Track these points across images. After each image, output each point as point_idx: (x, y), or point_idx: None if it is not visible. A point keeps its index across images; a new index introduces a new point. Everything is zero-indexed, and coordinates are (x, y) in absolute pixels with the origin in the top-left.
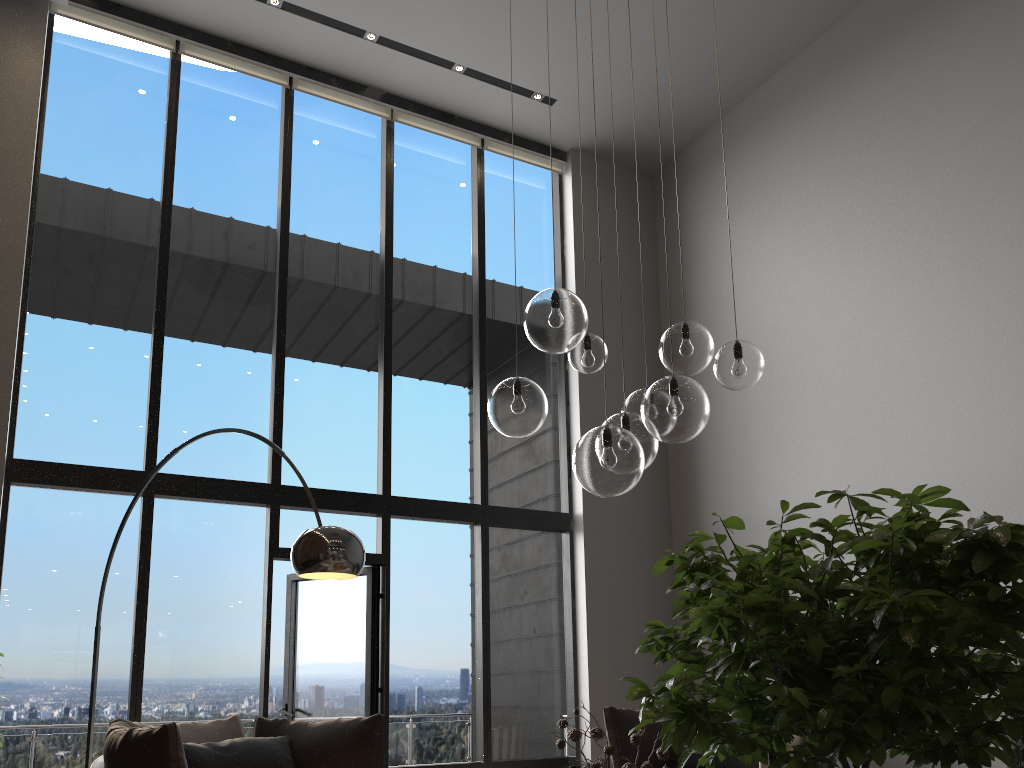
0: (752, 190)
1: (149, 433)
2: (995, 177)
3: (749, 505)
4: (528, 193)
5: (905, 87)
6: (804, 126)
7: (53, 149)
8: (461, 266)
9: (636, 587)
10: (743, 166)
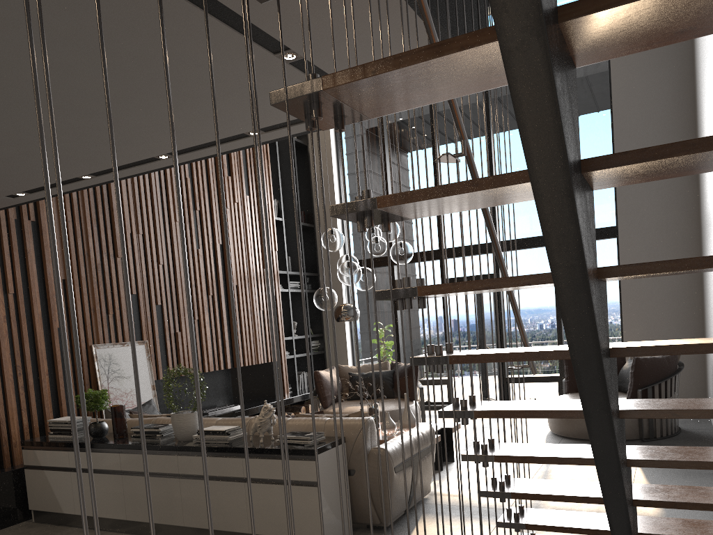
0: None
1: None
2: None
3: (703, 209)
4: None
5: None
6: None
7: None
8: None
9: None
10: None
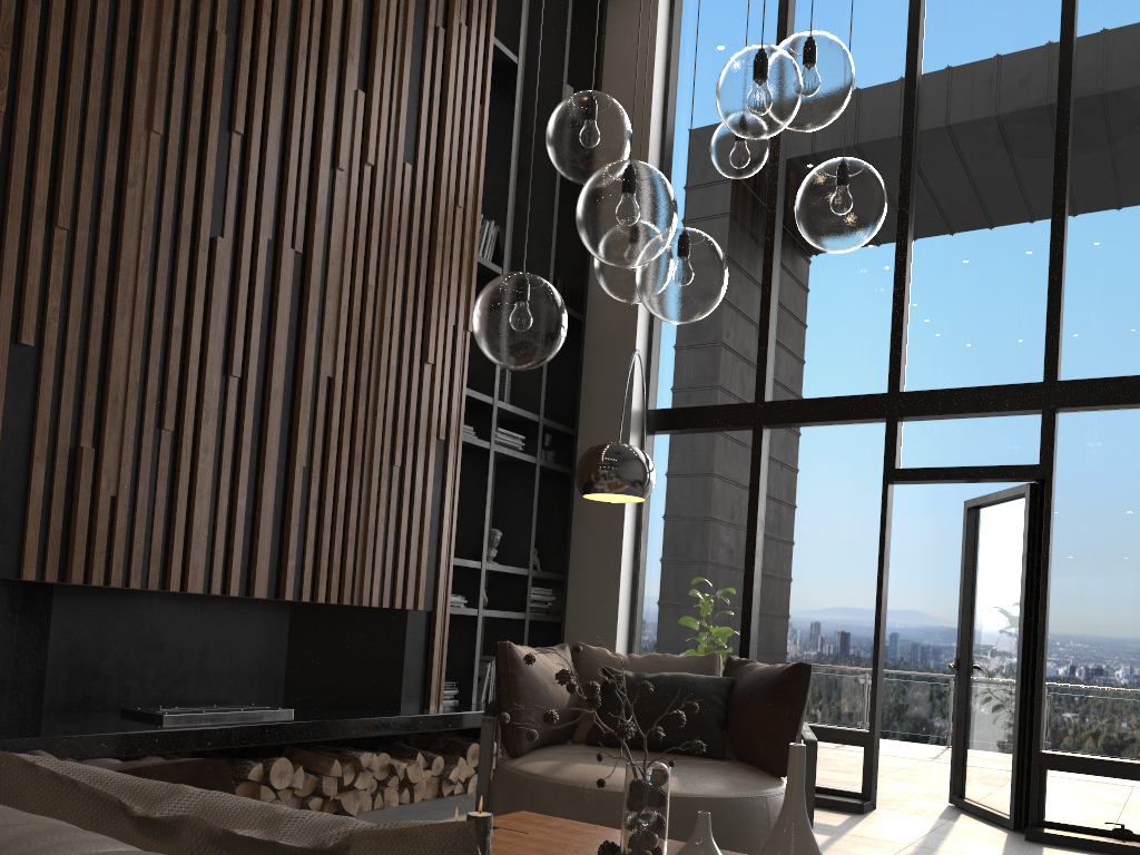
0: None
1: (758, 361)
2: None
3: None
4: None
5: None
6: None
7: (683, 96)
8: None
9: None
10: None
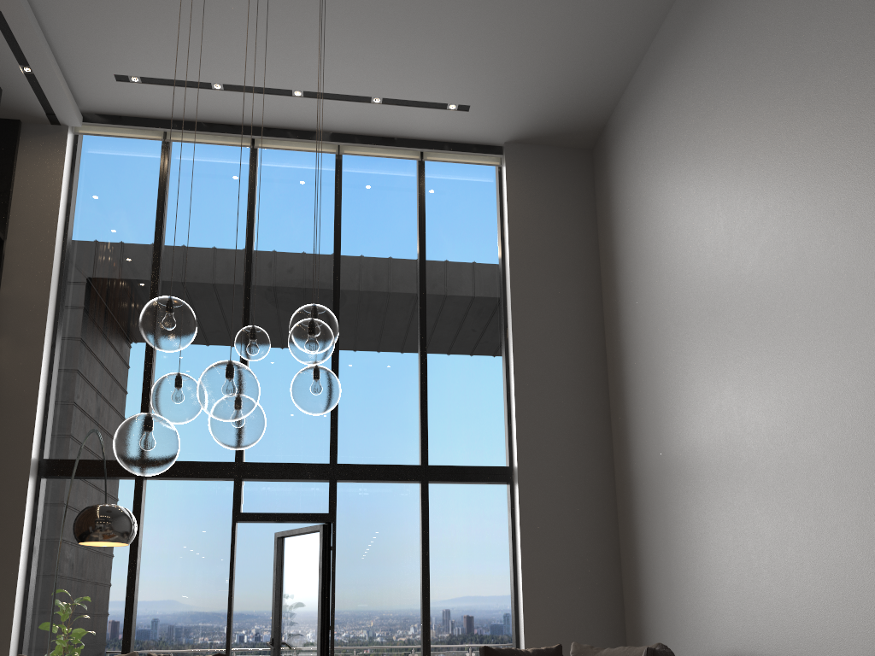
0: (648, 147)
1: None
2: (804, 89)
3: (658, 448)
4: (471, 189)
5: (738, 18)
6: (676, 77)
7: (79, 230)
8: (406, 262)
9: (575, 531)
10: (642, 126)
